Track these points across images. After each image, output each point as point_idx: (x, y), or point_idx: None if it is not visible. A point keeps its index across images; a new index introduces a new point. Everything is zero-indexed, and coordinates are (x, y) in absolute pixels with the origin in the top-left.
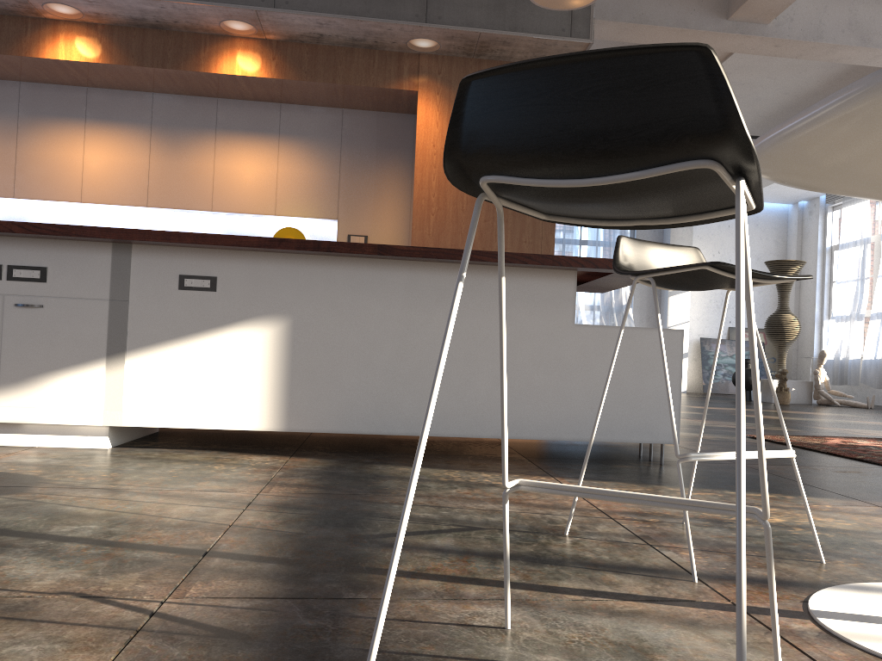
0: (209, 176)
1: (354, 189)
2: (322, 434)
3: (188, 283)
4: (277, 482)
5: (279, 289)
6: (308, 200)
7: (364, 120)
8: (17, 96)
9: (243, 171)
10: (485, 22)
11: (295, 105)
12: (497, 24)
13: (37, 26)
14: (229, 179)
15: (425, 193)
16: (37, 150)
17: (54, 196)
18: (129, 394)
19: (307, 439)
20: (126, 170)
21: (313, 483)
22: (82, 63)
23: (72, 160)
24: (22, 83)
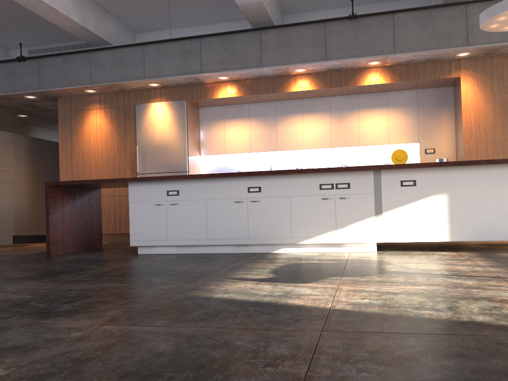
0: (357, 130)
1: (426, 127)
2: (444, 243)
3: (404, 183)
4: (472, 259)
5: (442, 182)
6: (404, 135)
7: (428, 93)
8: (274, 108)
9: (372, 126)
10: (498, 40)
11: (394, 91)
12: (505, 39)
13: (288, 78)
14: (366, 130)
15: (468, 125)
16: (284, 129)
17: (292, 148)
18: (385, 229)
19: (443, 245)
20: (321, 133)
21: (487, 259)
22: (306, 90)
23: (298, 131)
24: (276, 102)
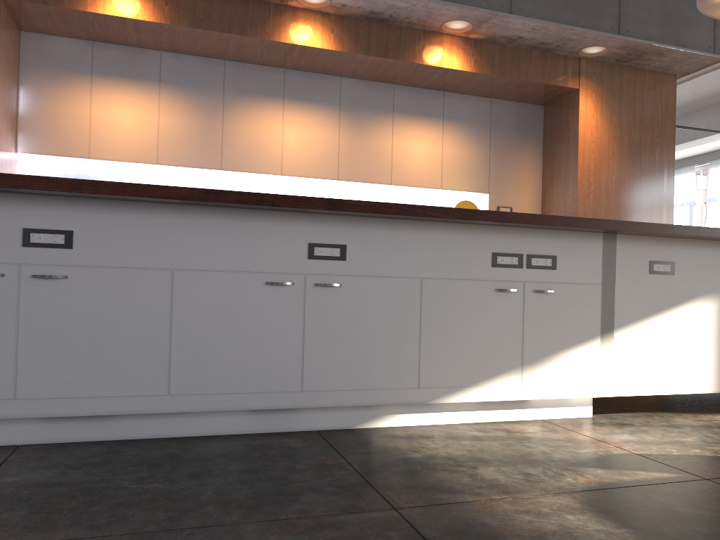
0: (388, 154)
1: (500, 168)
2: None
3: (655, 268)
4: None
5: (715, 272)
6: (466, 176)
7: (507, 109)
8: (222, 74)
9: (415, 150)
10: (658, 37)
11: (455, 93)
12: (666, 39)
13: (278, 12)
14: (404, 156)
15: (586, 174)
16: (241, 125)
17: (257, 169)
18: (616, 368)
19: None
20: (319, 147)
21: None
22: (315, 49)
23: (273, 136)
24: (227, 62)
